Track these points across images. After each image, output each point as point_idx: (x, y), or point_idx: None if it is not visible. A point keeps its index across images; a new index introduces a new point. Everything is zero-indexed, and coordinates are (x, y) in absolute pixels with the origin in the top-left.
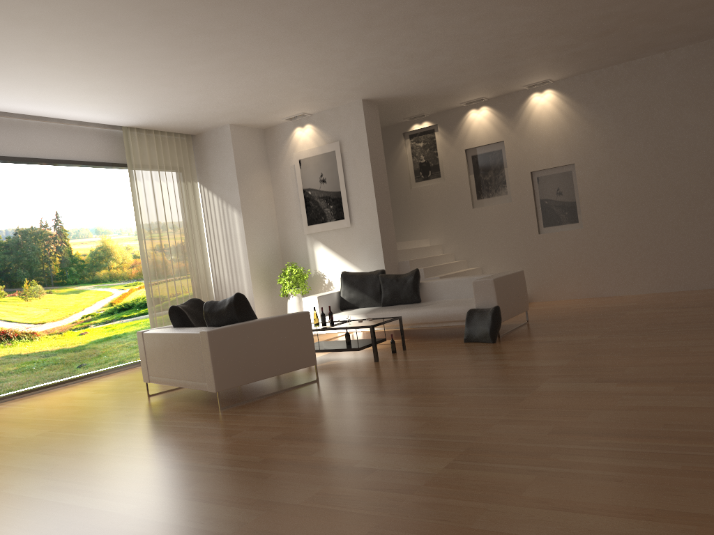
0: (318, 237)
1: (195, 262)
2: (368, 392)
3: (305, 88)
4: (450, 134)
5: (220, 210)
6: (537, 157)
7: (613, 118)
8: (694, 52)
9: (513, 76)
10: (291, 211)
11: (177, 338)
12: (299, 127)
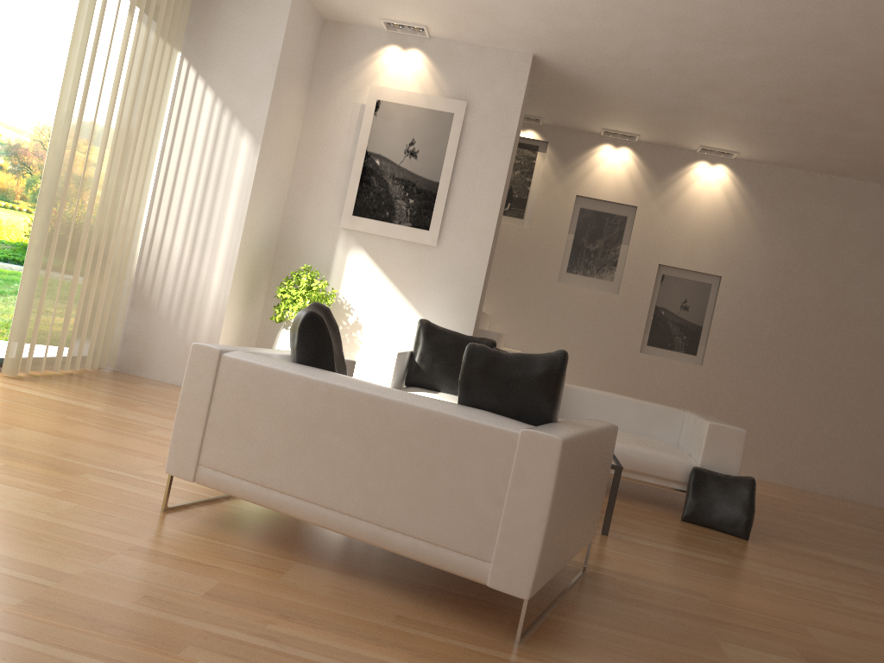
0: (365, 242)
1: (129, 198)
2: (810, 660)
3: None
4: (562, 165)
5: (212, 123)
6: (675, 248)
7: (792, 238)
8: None
9: (726, 128)
10: (325, 178)
11: (396, 414)
12: (397, 46)
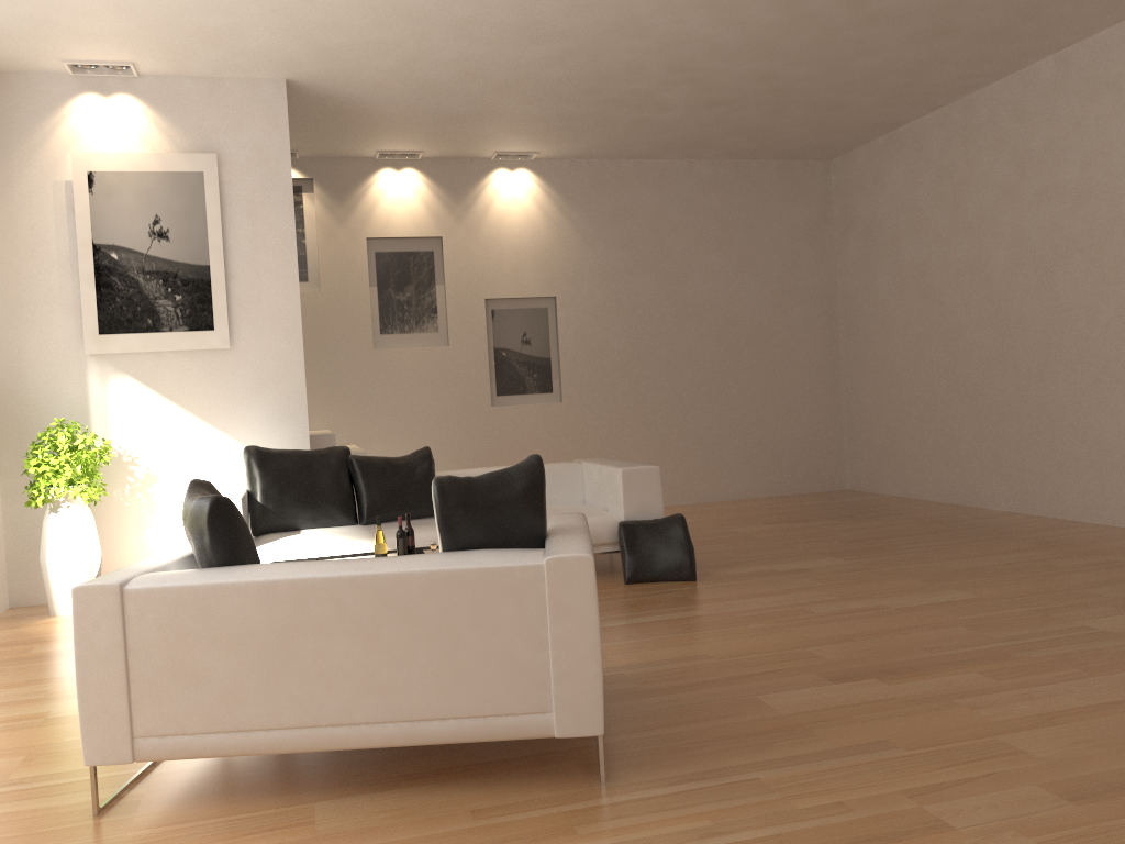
0: (128, 366)
1: None
2: (834, 680)
3: (260, 7)
4: (339, 204)
5: None
6: (498, 276)
7: (617, 237)
8: (720, 171)
9: (524, 128)
10: (42, 293)
11: (392, 588)
12: (95, 94)
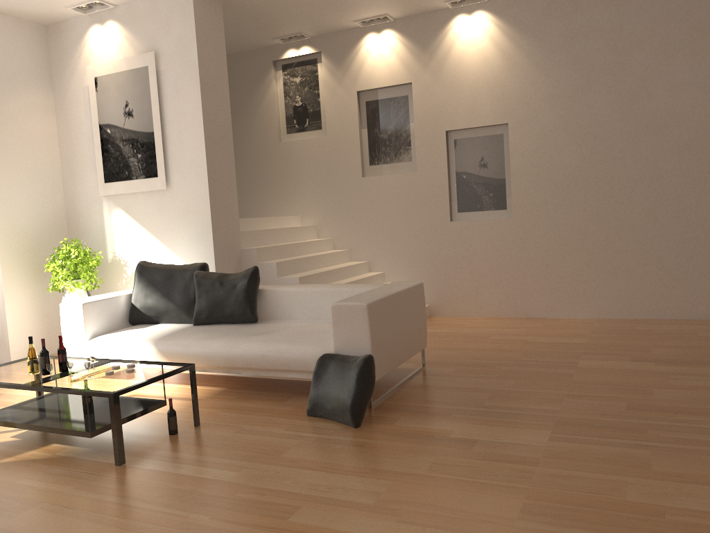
0: (120, 203)
1: None
2: None
3: None
4: (337, 68)
5: None
6: (456, 110)
7: (569, 60)
8: None
9: None
10: (82, 158)
11: None
12: (97, 24)
